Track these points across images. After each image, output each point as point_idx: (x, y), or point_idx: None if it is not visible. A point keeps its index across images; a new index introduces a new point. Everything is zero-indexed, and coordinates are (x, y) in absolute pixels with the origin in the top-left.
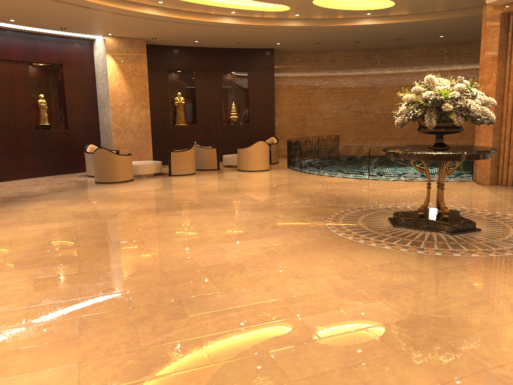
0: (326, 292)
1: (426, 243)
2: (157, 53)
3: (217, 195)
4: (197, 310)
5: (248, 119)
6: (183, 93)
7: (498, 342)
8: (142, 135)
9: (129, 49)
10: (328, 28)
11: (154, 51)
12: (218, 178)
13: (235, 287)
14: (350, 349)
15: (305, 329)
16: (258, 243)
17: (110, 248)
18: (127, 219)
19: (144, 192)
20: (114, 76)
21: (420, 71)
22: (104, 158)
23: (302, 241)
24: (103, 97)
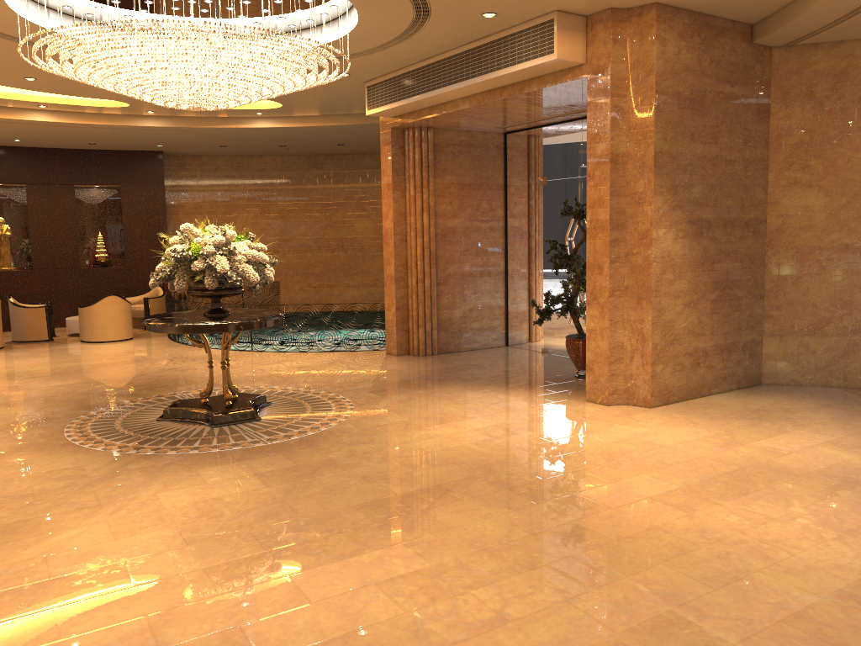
0: None
1: (159, 440)
2: None
3: None
4: None
5: (125, 258)
6: (6, 219)
7: (33, 545)
8: None
9: None
10: (212, 130)
11: None
12: (28, 355)
13: None
14: None
15: None
16: None
17: None
18: None
19: None
20: None
21: None
22: None
23: None
24: None
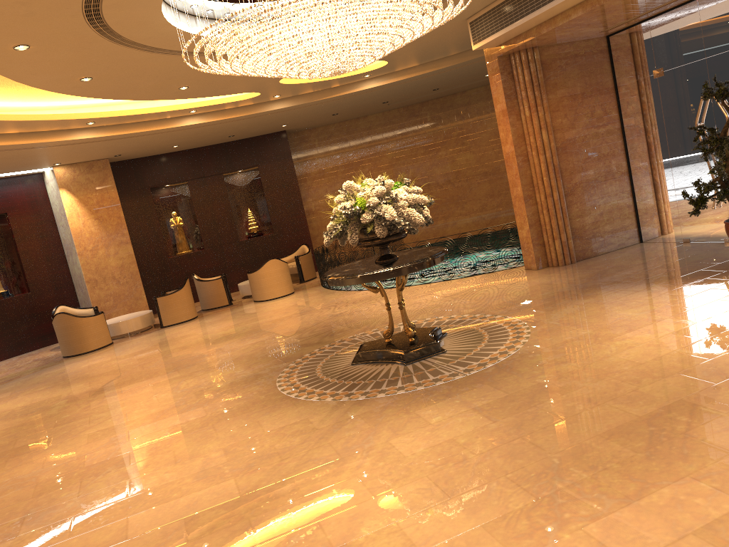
0: (188, 476)
1: (363, 384)
2: (131, 170)
3: (191, 351)
4: (33, 526)
5: (272, 226)
6: (178, 212)
7: (301, 510)
8: (128, 279)
9: (88, 175)
10: (327, 100)
11: (127, 169)
12: (218, 320)
13: (97, 488)
14: (146, 546)
15: (123, 529)
16: (175, 420)
17: (5, 459)
18: (57, 411)
19: (109, 363)
20: (76, 214)
21: (482, 119)
22: (66, 325)
23: (228, 407)
24: (68, 242)
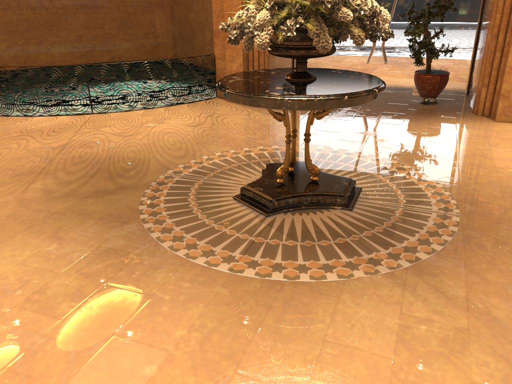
0: None
1: (358, 243)
2: None
3: None
4: None
5: None
6: None
7: None
8: None
9: None
10: None
11: None
12: None
13: None
14: None
15: None
16: None
17: None
18: None
19: None
20: None
21: None
22: None
23: (189, 325)
24: None
